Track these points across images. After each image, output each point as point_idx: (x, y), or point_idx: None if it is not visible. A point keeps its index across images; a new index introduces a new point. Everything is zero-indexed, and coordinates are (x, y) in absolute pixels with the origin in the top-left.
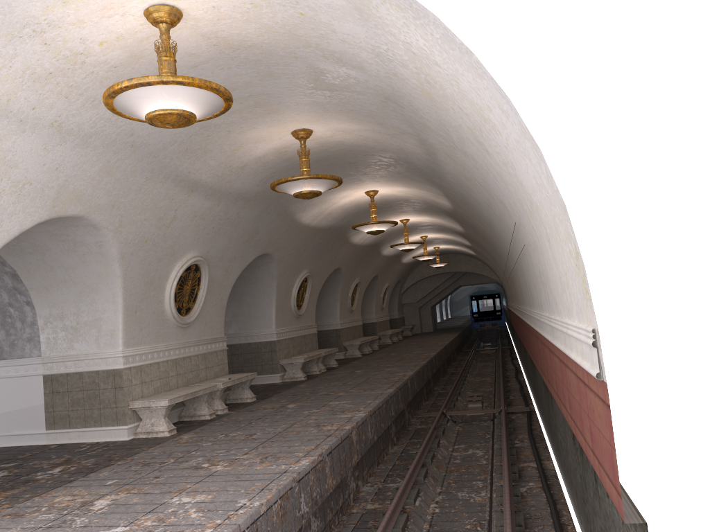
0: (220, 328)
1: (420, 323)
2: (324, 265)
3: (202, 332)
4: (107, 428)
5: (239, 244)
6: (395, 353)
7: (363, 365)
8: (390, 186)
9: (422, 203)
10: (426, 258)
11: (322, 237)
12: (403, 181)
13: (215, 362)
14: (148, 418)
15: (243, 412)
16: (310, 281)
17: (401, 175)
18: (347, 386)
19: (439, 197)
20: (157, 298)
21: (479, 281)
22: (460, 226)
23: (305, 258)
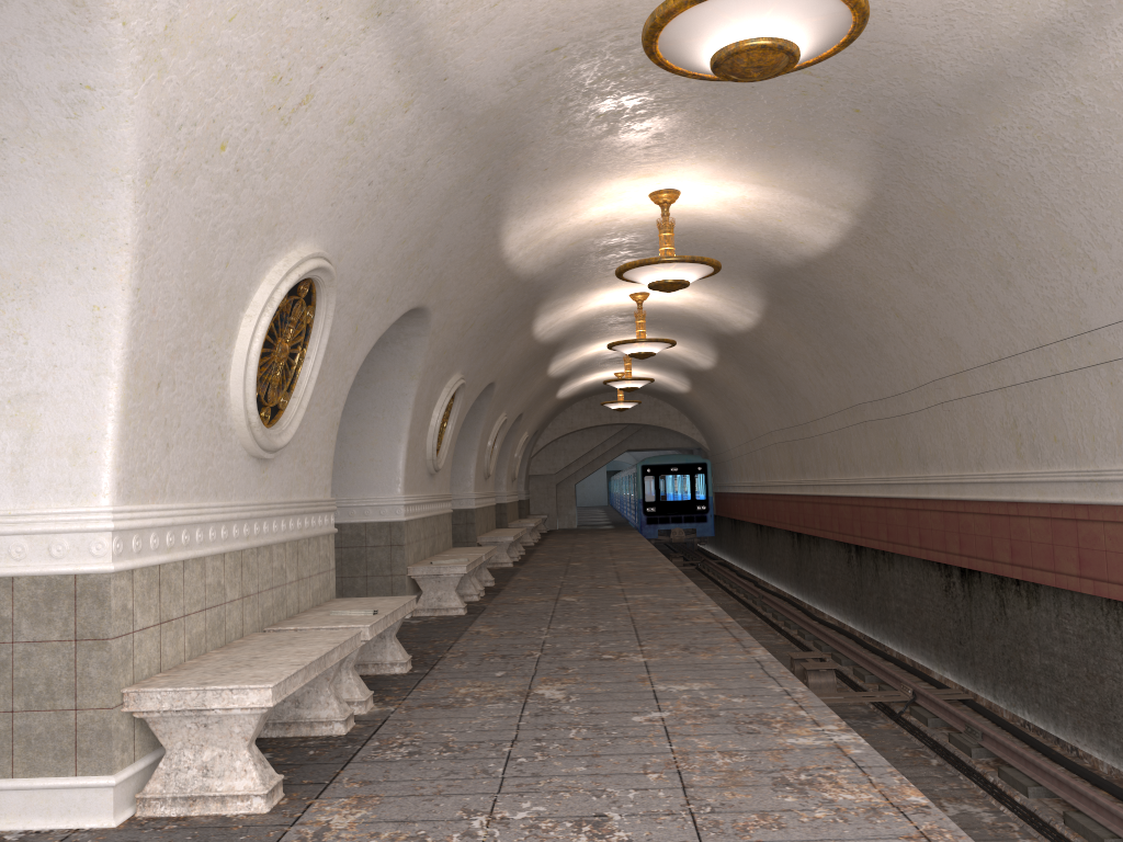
0: (326, 477)
1: (557, 512)
2: (480, 370)
3: (295, 480)
4: (35, 783)
5: (395, 260)
6: (581, 563)
7: (555, 585)
8: (719, 181)
9: (734, 244)
10: (631, 385)
11: (506, 300)
12: (777, 163)
13: (315, 566)
14: (191, 748)
15: (426, 711)
16: (459, 399)
17: (801, 136)
18: (612, 635)
19: (830, 215)
20: (215, 356)
21: (662, 444)
22: (754, 315)
23: (466, 344)
